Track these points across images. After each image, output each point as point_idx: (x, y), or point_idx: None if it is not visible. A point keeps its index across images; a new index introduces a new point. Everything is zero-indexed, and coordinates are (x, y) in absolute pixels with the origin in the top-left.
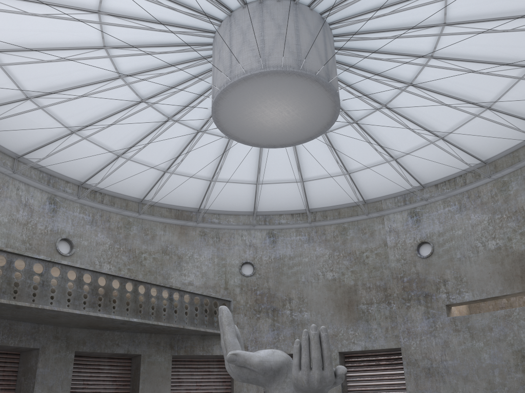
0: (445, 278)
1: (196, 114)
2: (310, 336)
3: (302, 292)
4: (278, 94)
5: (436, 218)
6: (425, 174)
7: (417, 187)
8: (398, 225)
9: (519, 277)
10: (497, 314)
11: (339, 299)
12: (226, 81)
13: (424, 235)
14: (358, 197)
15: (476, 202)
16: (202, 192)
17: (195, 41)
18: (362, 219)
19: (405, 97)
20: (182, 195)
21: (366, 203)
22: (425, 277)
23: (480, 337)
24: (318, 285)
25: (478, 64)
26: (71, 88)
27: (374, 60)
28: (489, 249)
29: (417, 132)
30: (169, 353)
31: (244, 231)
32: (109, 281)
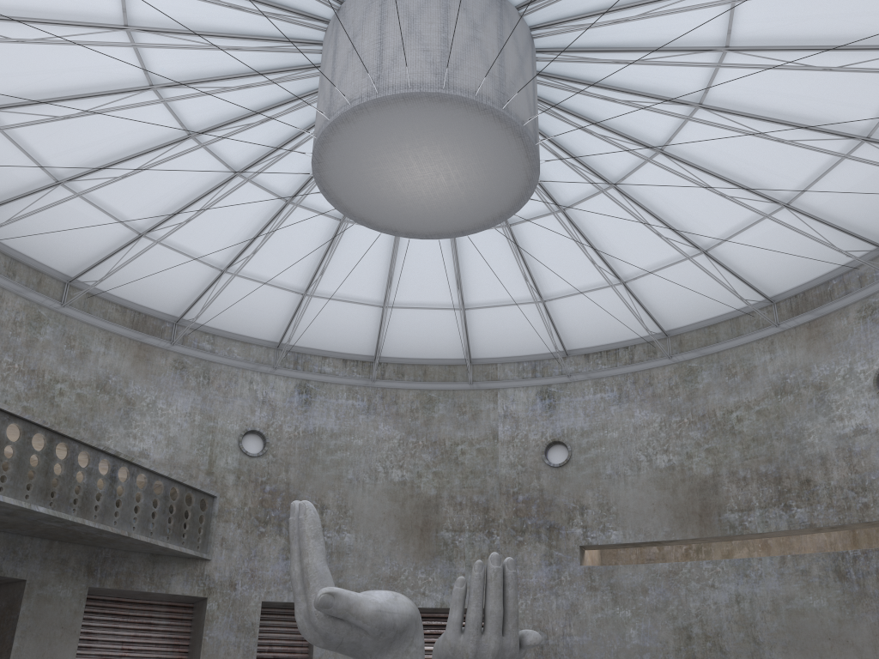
0: (584, 504)
1: (243, 142)
2: (488, 573)
3: (346, 497)
4: (448, 142)
5: (581, 406)
6: (575, 335)
7: (561, 352)
8: (519, 408)
9: (696, 515)
10: (657, 569)
11: (407, 516)
12: (367, 92)
13: (558, 431)
14: (462, 352)
15: (645, 393)
16: (197, 288)
17: (298, 5)
18: (461, 389)
19: (596, 205)
20: (157, 286)
21: (471, 364)
22: (552, 497)
23: (627, 603)
24: (375, 489)
25: (716, 181)
26: (13, 18)
27: (576, 131)
28: (657, 468)
29: (598, 265)
30: (85, 582)
31: (257, 374)
32: (1, 425)
